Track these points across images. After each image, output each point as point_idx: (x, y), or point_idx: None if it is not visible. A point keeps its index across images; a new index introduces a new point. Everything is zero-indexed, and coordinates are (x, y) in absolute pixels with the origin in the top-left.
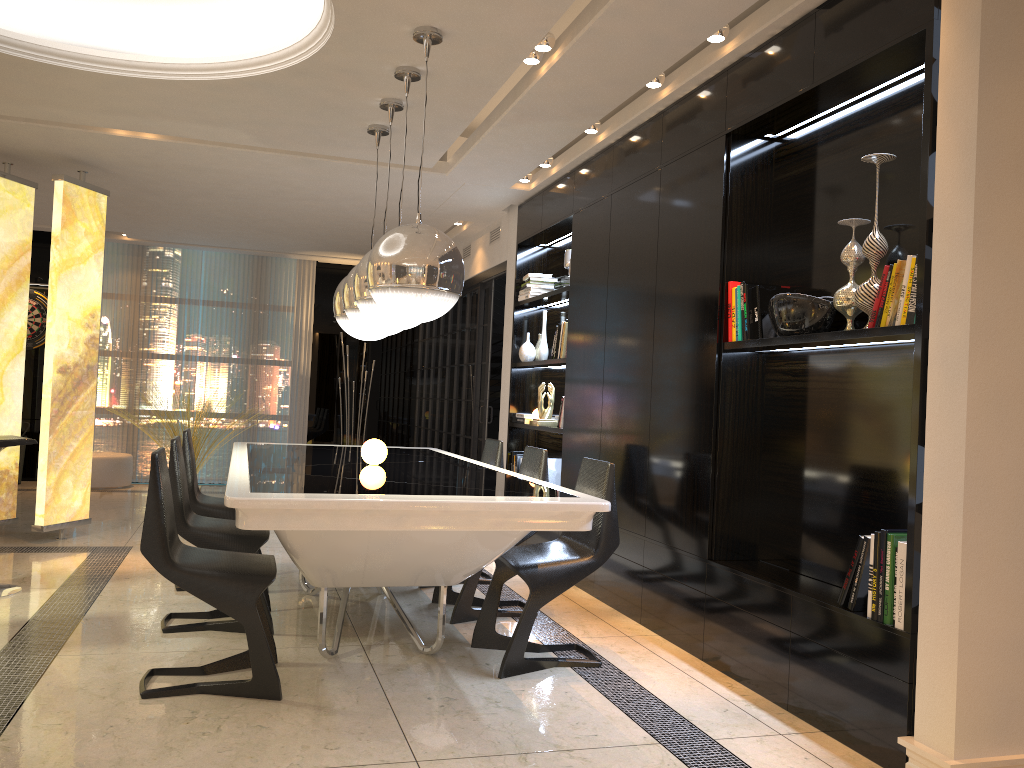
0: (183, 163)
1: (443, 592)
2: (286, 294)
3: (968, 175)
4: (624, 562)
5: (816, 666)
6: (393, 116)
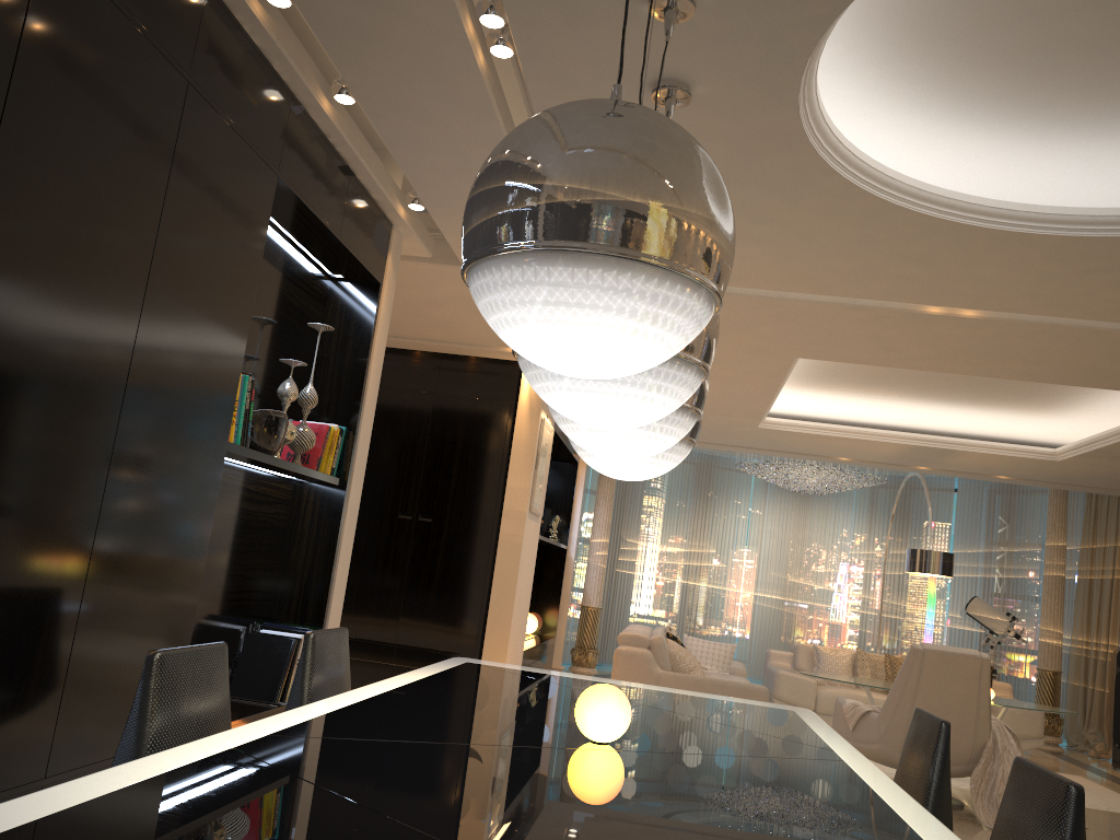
0: None
1: None
2: None
3: (375, 398)
4: None
5: None
6: None
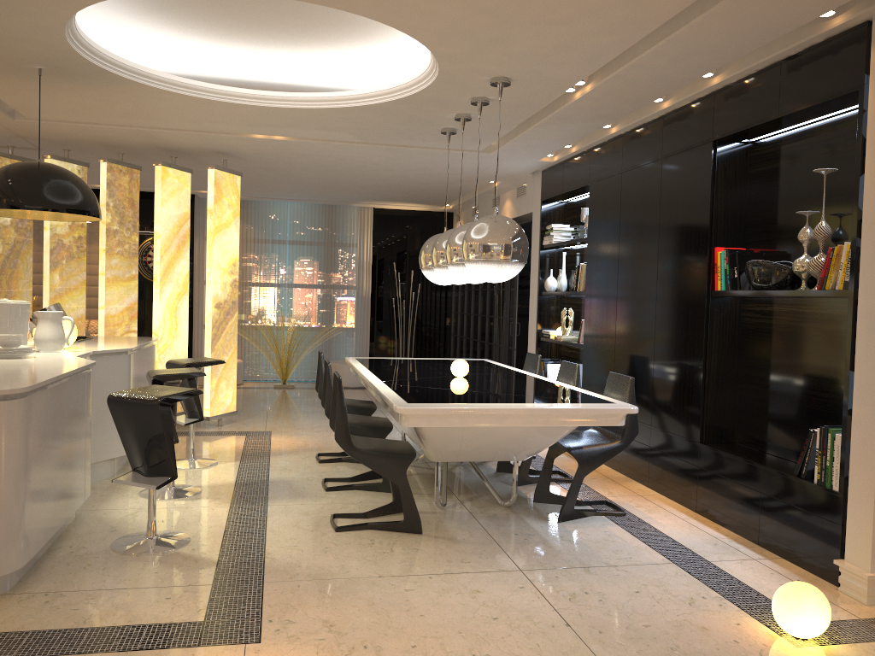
0: (297, 152)
1: (516, 465)
2: (351, 234)
3: None
4: (634, 443)
5: (778, 515)
6: (464, 126)
